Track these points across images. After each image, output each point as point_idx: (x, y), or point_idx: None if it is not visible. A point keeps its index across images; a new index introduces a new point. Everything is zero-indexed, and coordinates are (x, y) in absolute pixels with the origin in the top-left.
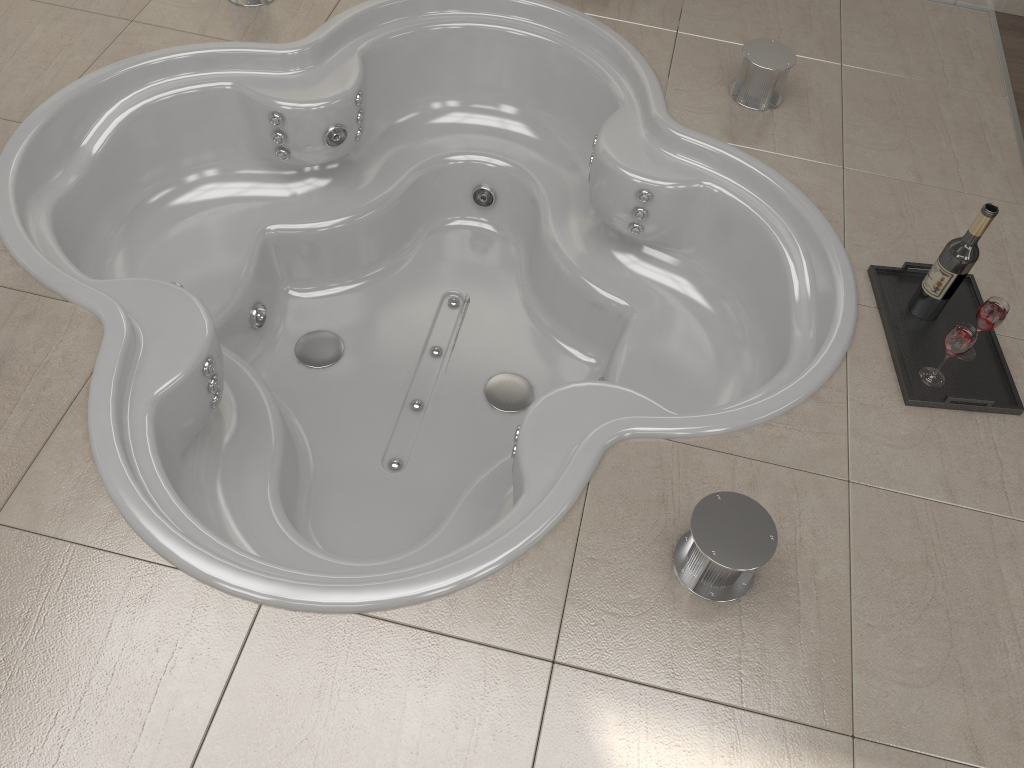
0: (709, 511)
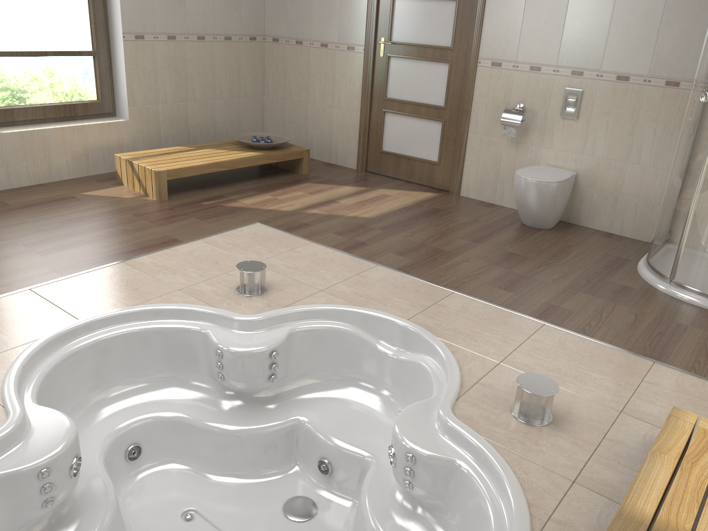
0: None
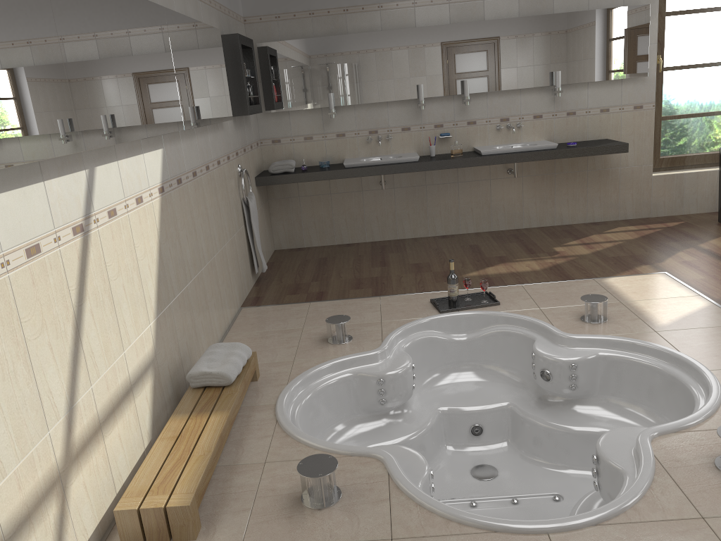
0: (592, 300)
